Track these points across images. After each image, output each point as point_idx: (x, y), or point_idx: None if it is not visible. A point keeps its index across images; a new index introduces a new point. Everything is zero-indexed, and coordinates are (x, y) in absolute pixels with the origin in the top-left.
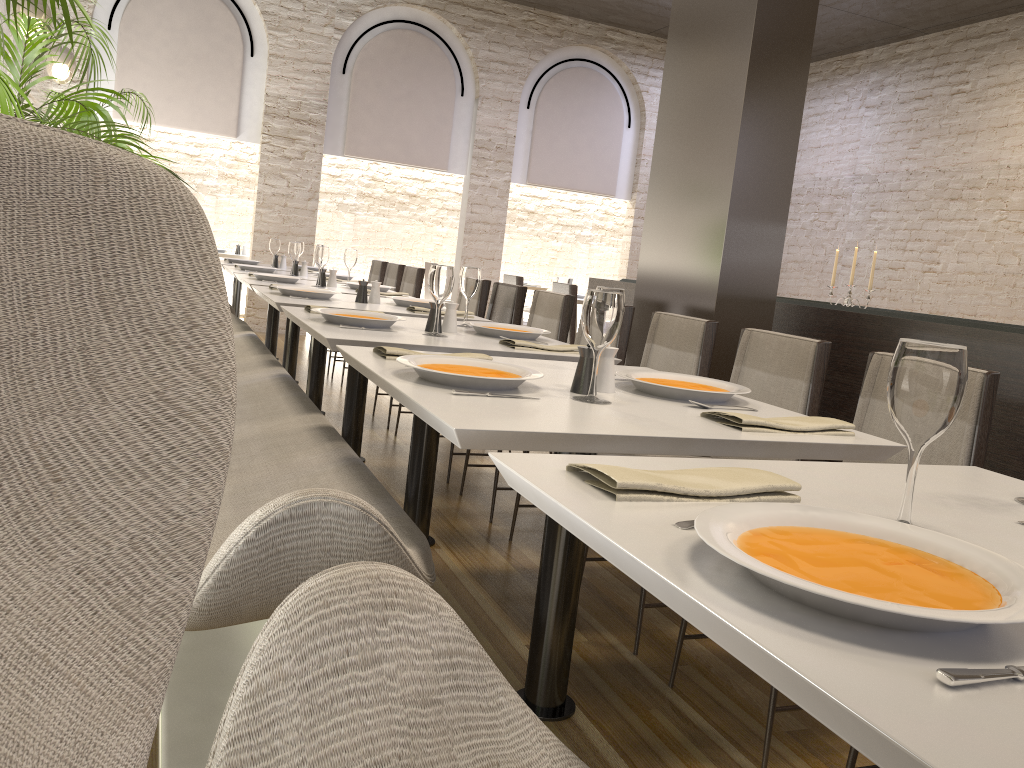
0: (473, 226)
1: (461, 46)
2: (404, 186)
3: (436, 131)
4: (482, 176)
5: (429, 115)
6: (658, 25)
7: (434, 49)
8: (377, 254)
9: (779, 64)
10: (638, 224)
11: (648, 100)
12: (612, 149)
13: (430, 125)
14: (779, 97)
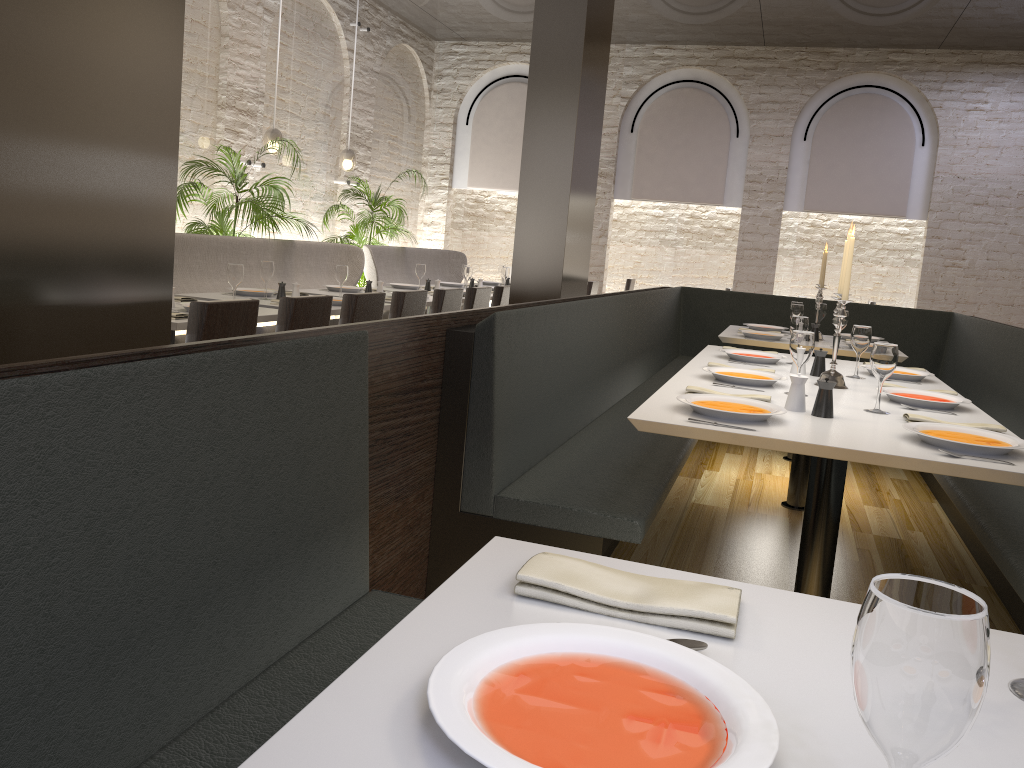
0: (744, 253)
1: (736, 93)
2: (720, 221)
3: (711, 171)
4: (753, 207)
5: (705, 158)
6: (934, 39)
7: (709, 100)
8: (695, 282)
9: (551, 112)
10: (931, 244)
11: (942, 115)
12: (900, 170)
13: (705, 166)
14: (552, 136)
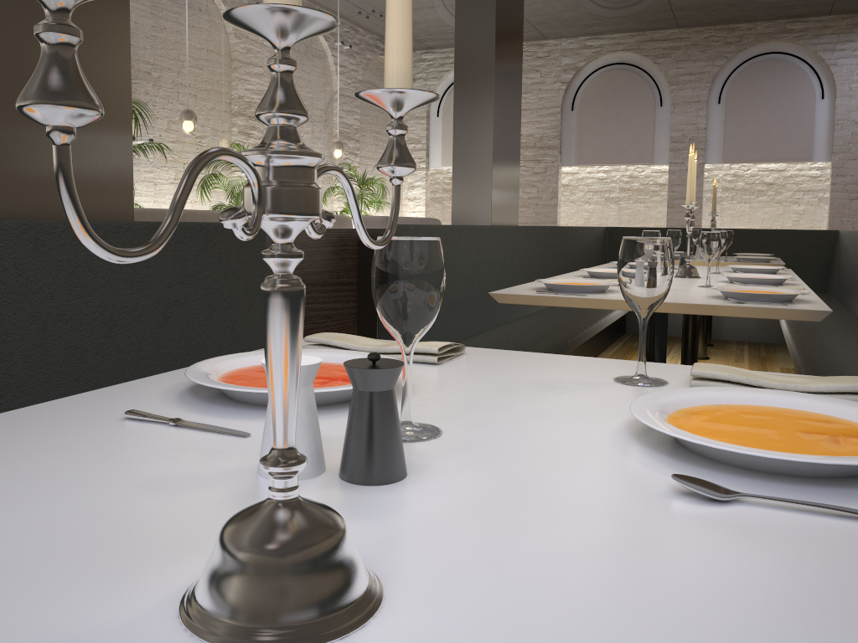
0: (674, 202)
1: (657, 70)
2: (655, 178)
3: (641, 136)
4: (678, 163)
5: (634, 126)
6: (824, 7)
7: (635, 78)
8: None
9: (473, 89)
10: (837, 181)
11: (837, 71)
12: (804, 121)
13: (636, 133)
14: (476, 107)
